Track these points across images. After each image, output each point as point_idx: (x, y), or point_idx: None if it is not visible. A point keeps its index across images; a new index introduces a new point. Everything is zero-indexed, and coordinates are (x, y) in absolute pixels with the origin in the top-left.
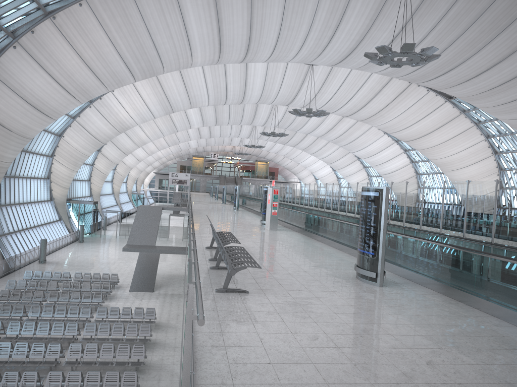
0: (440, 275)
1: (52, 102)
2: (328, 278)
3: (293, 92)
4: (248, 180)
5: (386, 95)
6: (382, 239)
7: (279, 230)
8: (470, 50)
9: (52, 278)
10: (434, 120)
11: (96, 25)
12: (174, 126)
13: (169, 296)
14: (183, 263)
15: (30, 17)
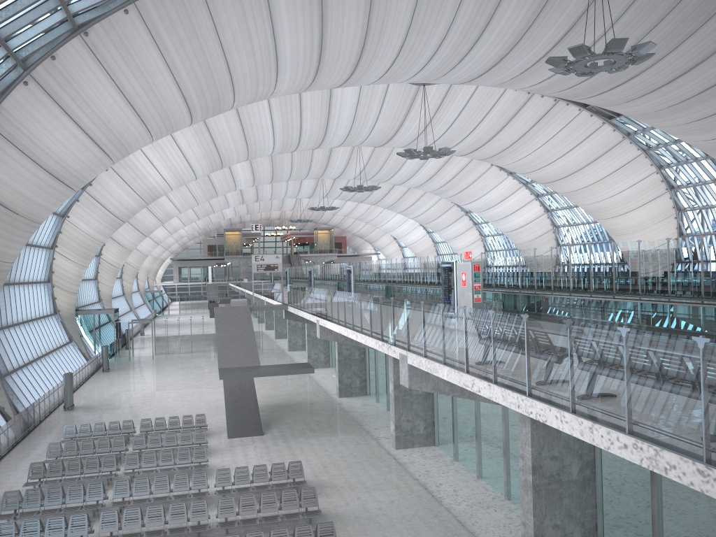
0: None
1: (77, 164)
2: None
3: (394, 126)
4: (307, 257)
5: (523, 121)
6: None
7: None
8: (664, 47)
9: (107, 433)
10: (588, 150)
11: (147, 43)
12: (213, 188)
13: (291, 438)
14: (275, 386)
15: (51, 34)
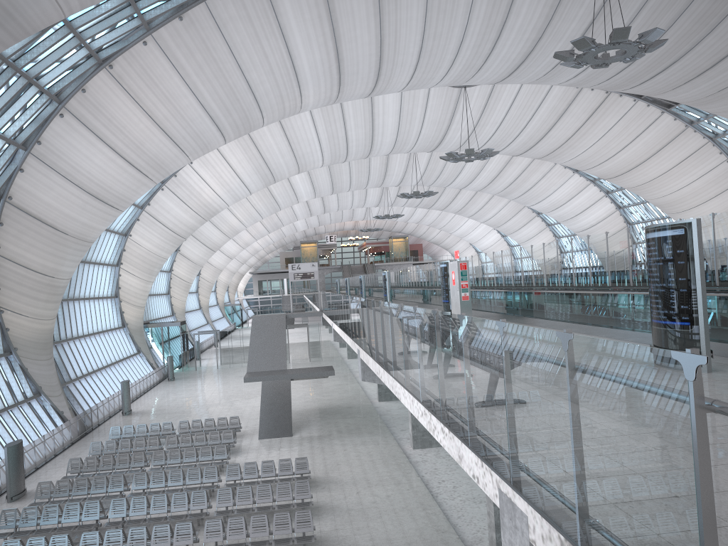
0: None
1: (118, 186)
2: None
3: (441, 130)
4: (382, 266)
5: (575, 116)
6: (701, 298)
7: None
8: (700, 30)
9: (148, 434)
10: (649, 142)
11: (169, 70)
12: (275, 202)
13: (317, 439)
14: (321, 392)
15: (78, 70)
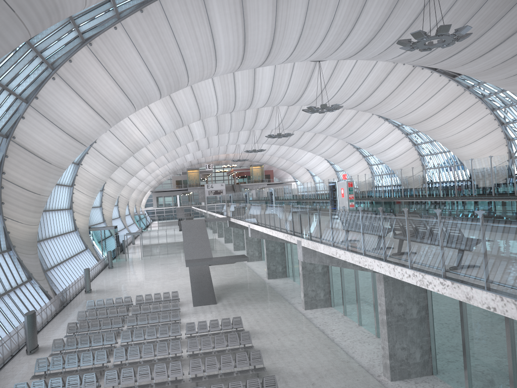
0: None
1: (87, 129)
2: None
3: (300, 91)
4: (245, 186)
5: (391, 82)
6: None
7: None
8: (484, 26)
9: (114, 305)
10: (440, 100)
11: (130, 47)
12: (178, 140)
13: (235, 305)
14: (224, 273)
15: (68, 46)
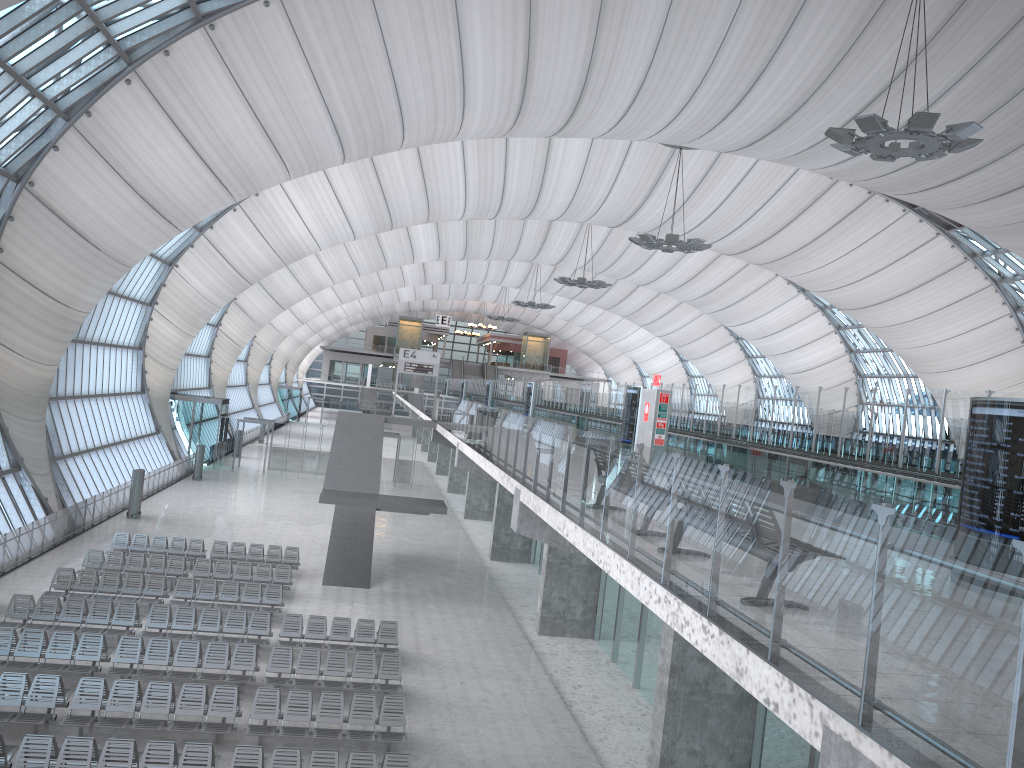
0: None
1: (184, 195)
2: None
3: (635, 201)
4: (507, 372)
5: (819, 217)
6: None
7: None
8: (1018, 134)
9: (168, 551)
10: (912, 271)
11: (291, 47)
12: (382, 256)
13: (405, 598)
14: (410, 532)
15: (166, 23)
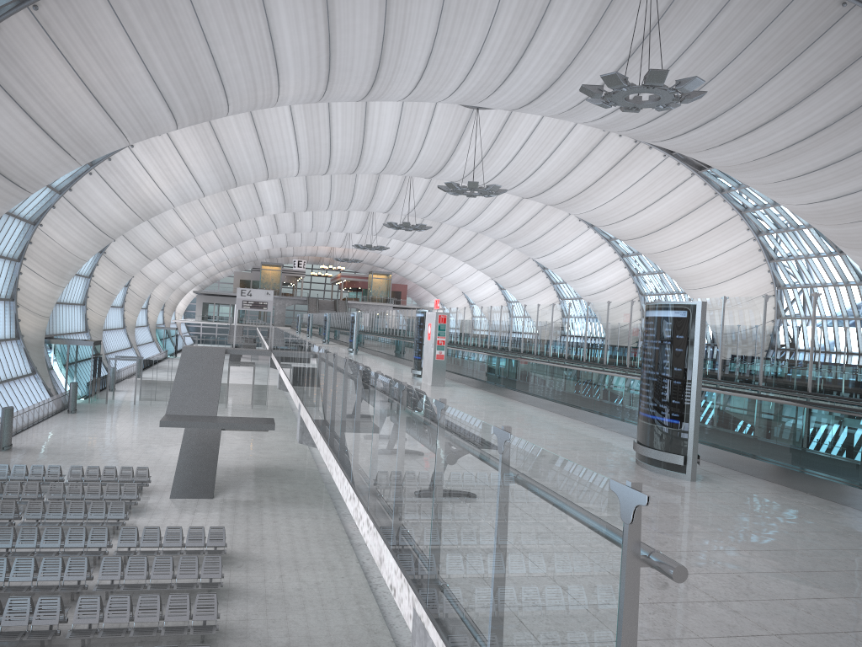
0: (795, 458)
1: (28, 160)
2: (594, 467)
3: (443, 155)
4: (356, 305)
5: (597, 163)
6: (695, 394)
7: (448, 385)
8: (743, 88)
9: (28, 478)
10: (674, 205)
11: (113, 25)
12: (235, 210)
13: (243, 505)
14: (258, 447)
15: None
